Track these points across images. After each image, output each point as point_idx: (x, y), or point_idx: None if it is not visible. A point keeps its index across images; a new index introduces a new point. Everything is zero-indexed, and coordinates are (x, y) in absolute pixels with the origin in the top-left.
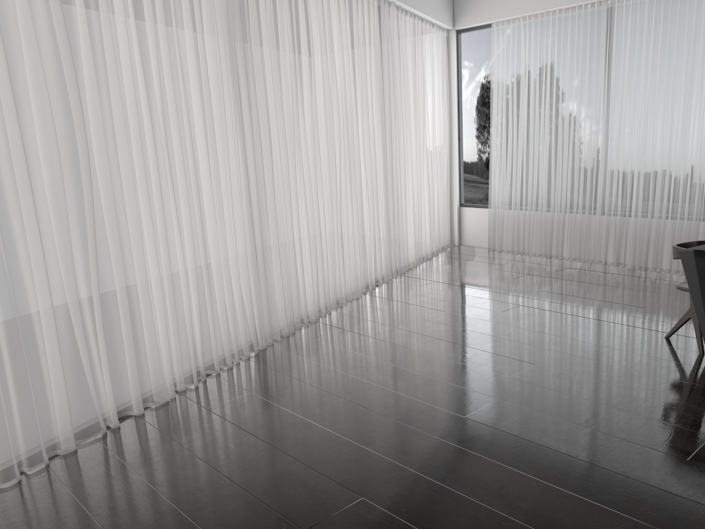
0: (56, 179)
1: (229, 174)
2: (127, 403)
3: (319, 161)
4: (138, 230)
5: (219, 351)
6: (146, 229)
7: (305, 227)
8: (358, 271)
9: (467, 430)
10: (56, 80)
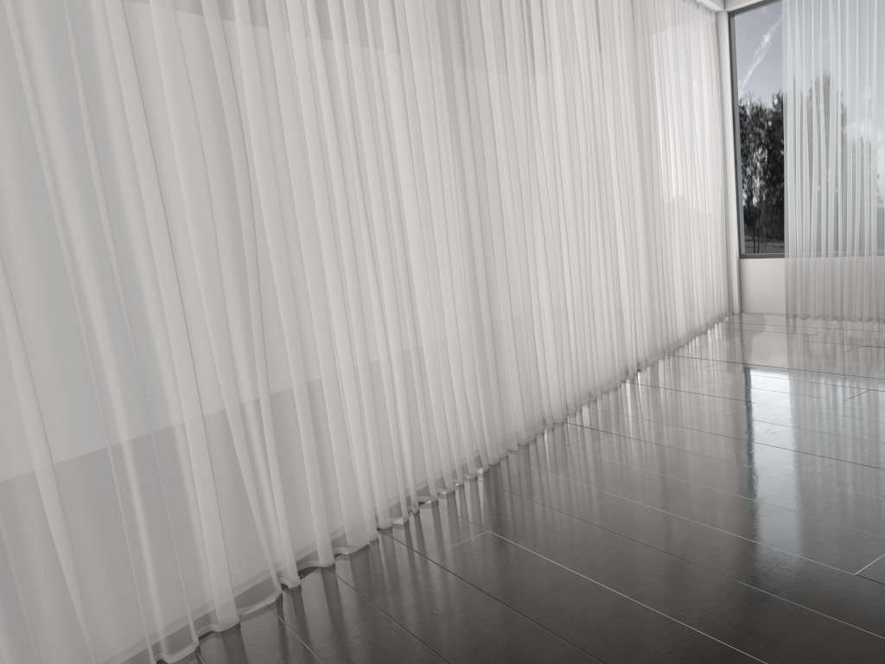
0: (202, 205)
1: (443, 205)
2: (309, 548)
3: (561, 190)
4: (320, 286)
5: (436, 468)
6: (332, 284)
7: (545, 285)
8: (615, 349)
9: (869, 599)
10: (198, 54)
